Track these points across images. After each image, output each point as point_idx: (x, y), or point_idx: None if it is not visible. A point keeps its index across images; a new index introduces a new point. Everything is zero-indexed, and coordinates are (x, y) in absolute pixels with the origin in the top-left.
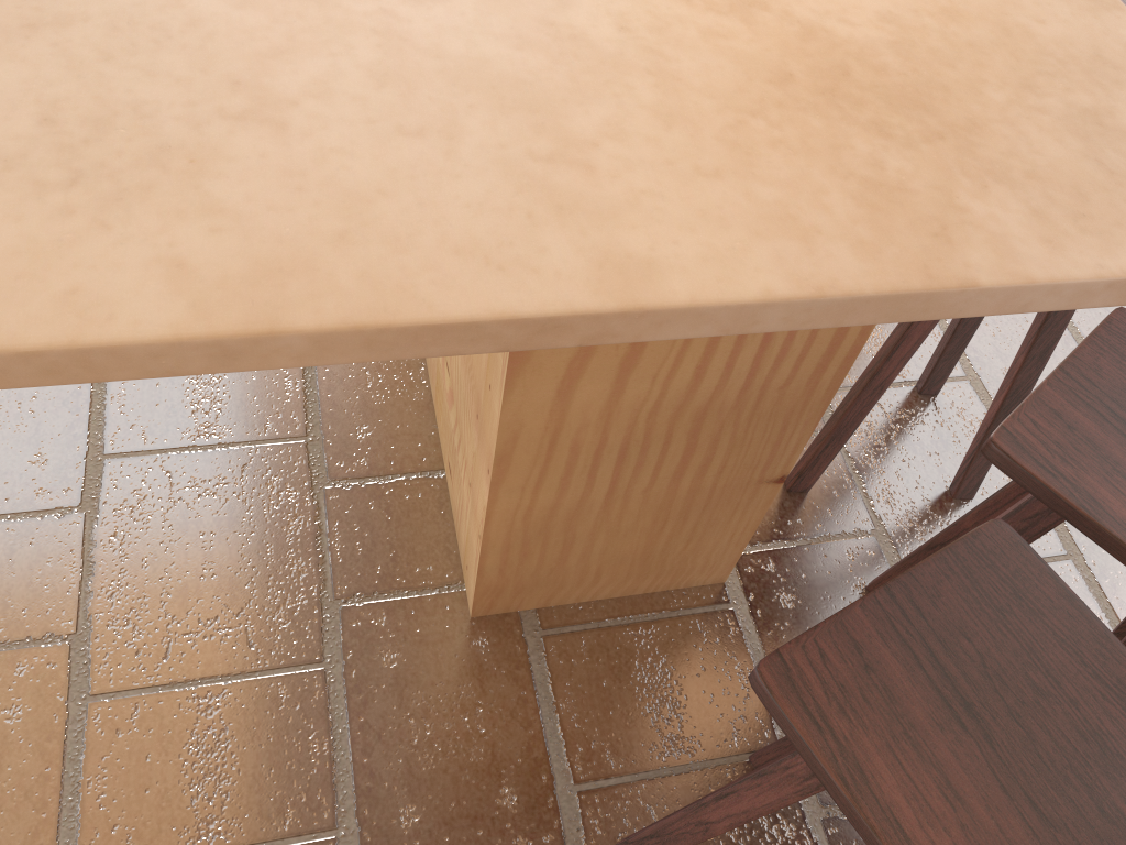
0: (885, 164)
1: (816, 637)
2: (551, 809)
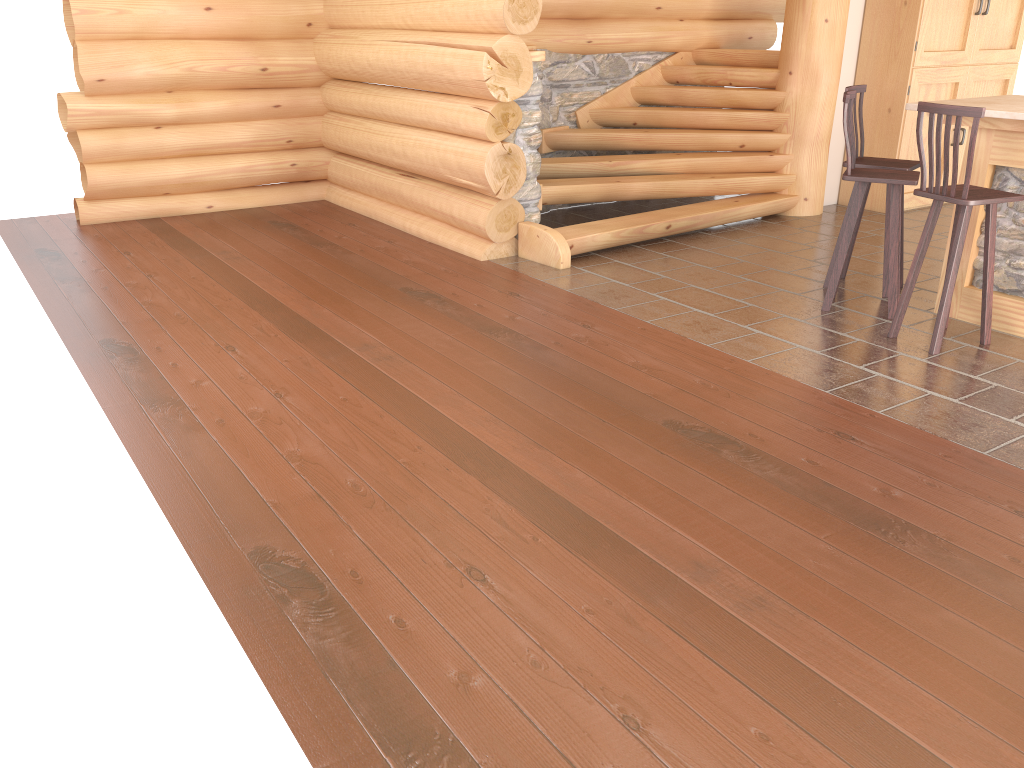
0: (967, 101)
1: (918, 162)
2: (921, 287)
